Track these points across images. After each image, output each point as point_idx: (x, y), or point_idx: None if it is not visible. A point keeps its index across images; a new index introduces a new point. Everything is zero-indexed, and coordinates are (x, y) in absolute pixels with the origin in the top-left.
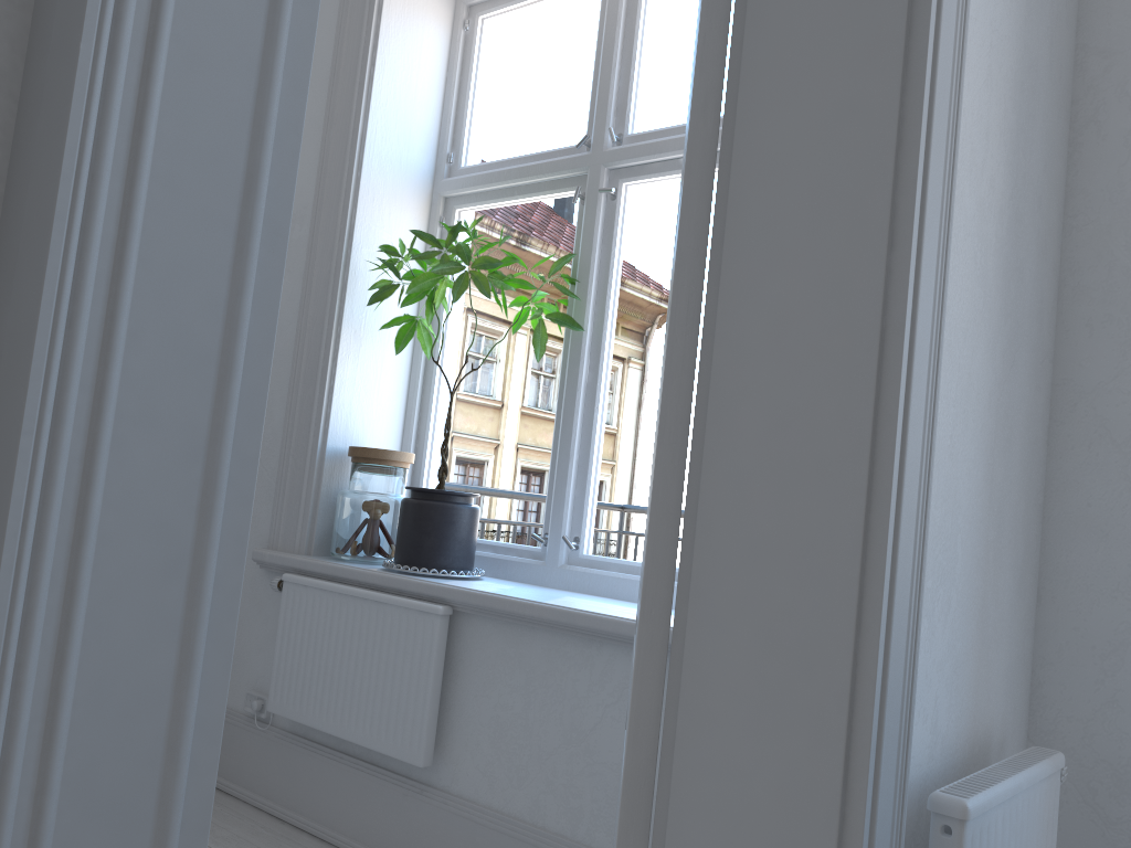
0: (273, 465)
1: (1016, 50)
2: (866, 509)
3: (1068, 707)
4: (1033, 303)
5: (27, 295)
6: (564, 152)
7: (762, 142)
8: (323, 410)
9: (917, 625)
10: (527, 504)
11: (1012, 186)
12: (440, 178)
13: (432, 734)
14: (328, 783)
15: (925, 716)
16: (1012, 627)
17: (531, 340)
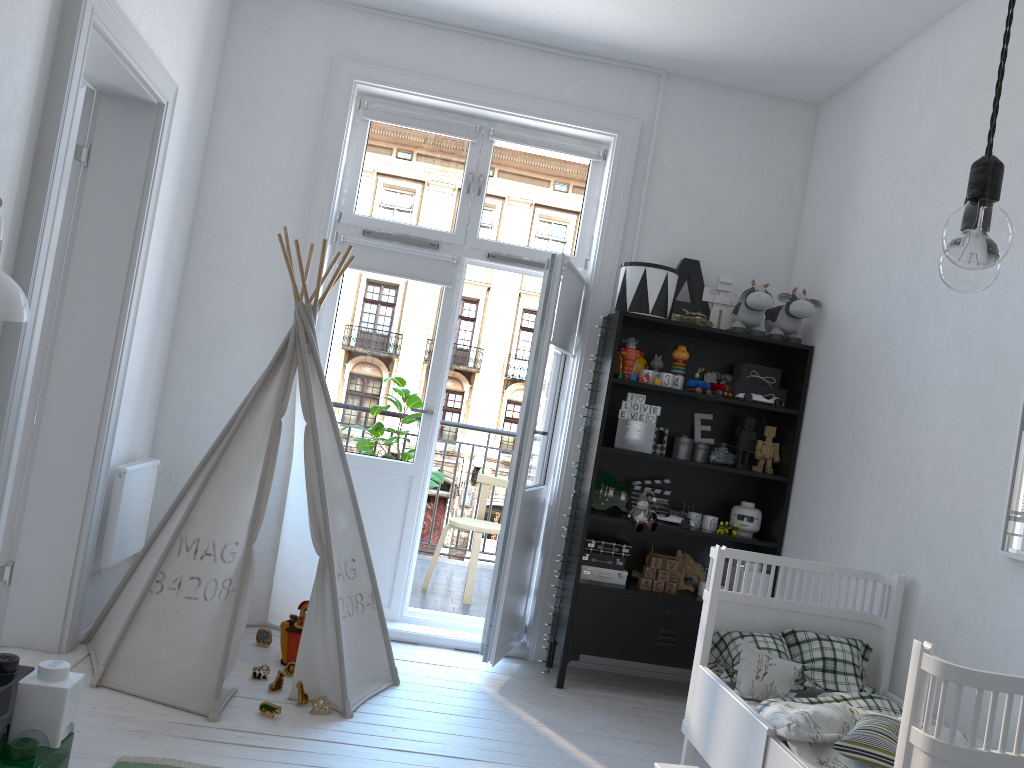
0: None
1: (170, 219)
2: (107, 385)
3: (165, 446)
4: (168, 303)
5: (9, 374)
6: None
7: (82, 265)
8: None
9: (118, 418)
10: None
11: (164, 266)
12: None
13: None
14: None
15: (116, 446)
16: (148, 418)
17: None
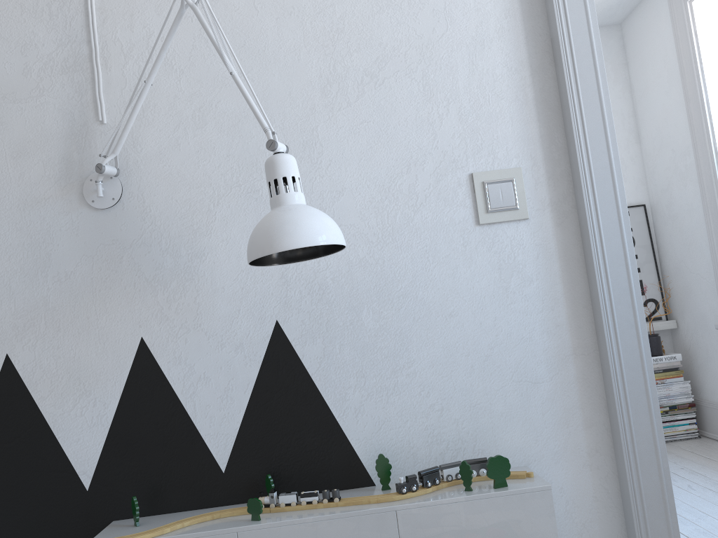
0: (712, 279)
1: None
2: None
3: None
4: None
5: (595, 288)
6: None
7: None
8: None
9: None
10: None
11: None
12: None
13: None
14: None
15: None
16: None
17: None
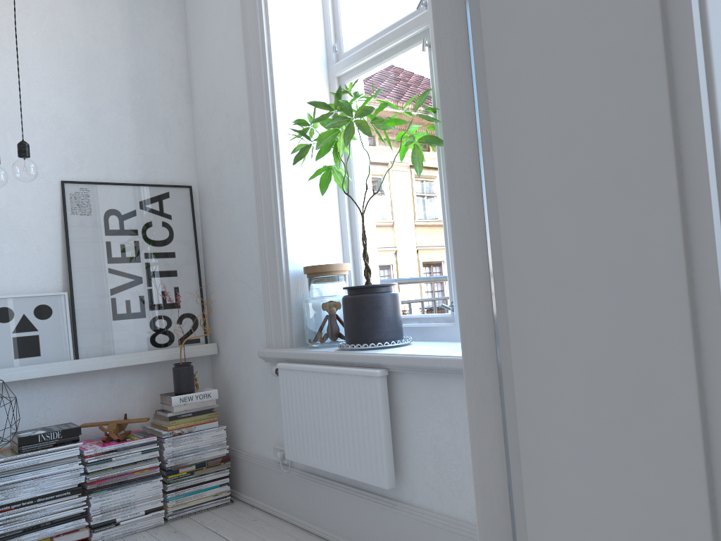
0: (260, 290)
1: None
2: (682, 212)
3: None
4: None
5: None
6: (410, 17)
7: None
8: (281, 245)
9: None
10: (435, 283)
11: None
12: (331, 64)
13: (391, 464)
14: (333, 504)
15: None
16: None
17: (411, 161)
